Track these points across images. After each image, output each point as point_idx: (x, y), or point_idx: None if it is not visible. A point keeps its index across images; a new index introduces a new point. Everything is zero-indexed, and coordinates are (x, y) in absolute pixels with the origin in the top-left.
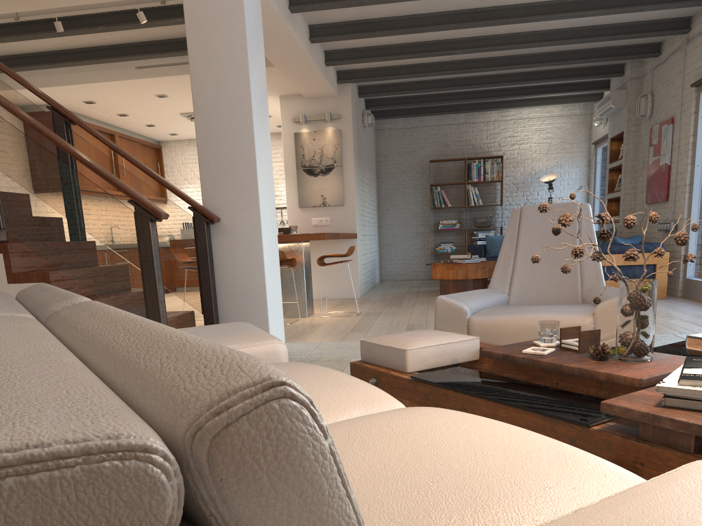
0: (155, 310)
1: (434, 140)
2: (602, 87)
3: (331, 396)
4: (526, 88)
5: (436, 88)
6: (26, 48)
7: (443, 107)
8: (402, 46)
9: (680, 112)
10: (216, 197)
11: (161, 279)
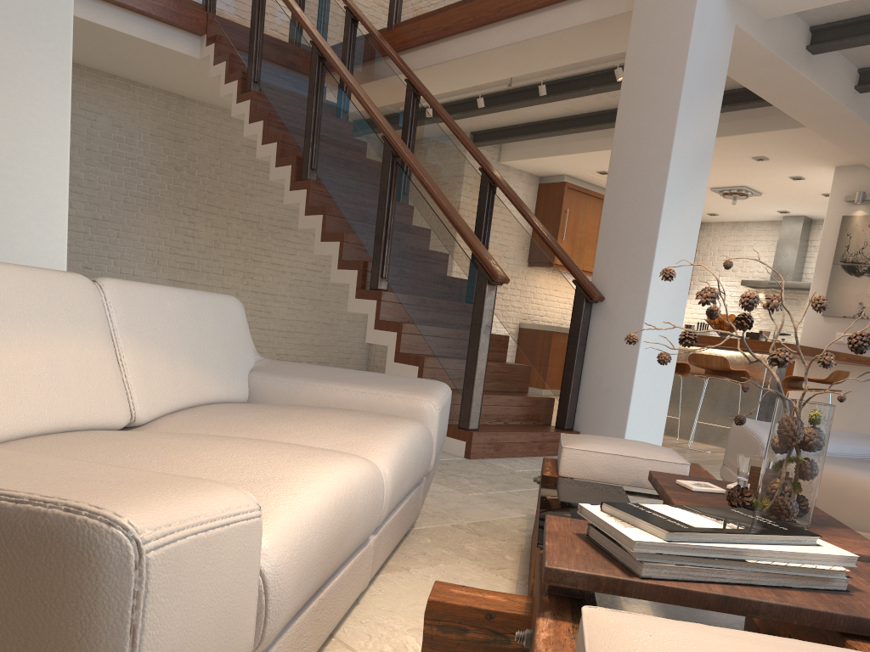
0: (471, 377)
1: None
2: None
3: (325, 431)
4: None
5: None
6: (537, 115)
7: None
8: None
9: None
10: (606, 273)
11: (486, 347)
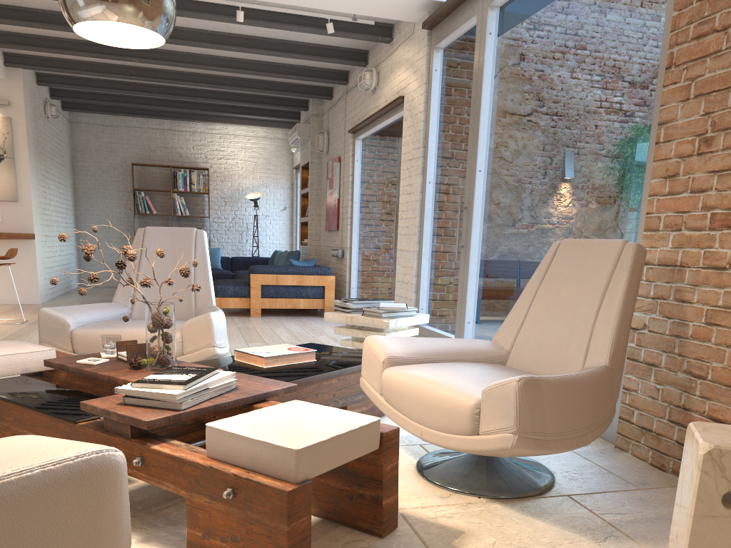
0: None
1: (138, 142)
2: (295, 117)
3: None
4: (224, 105)
5: (126, 91)
6: None
7: (143, 110)
8: (74, 42)
9: (343, 153)
10: None
11: None
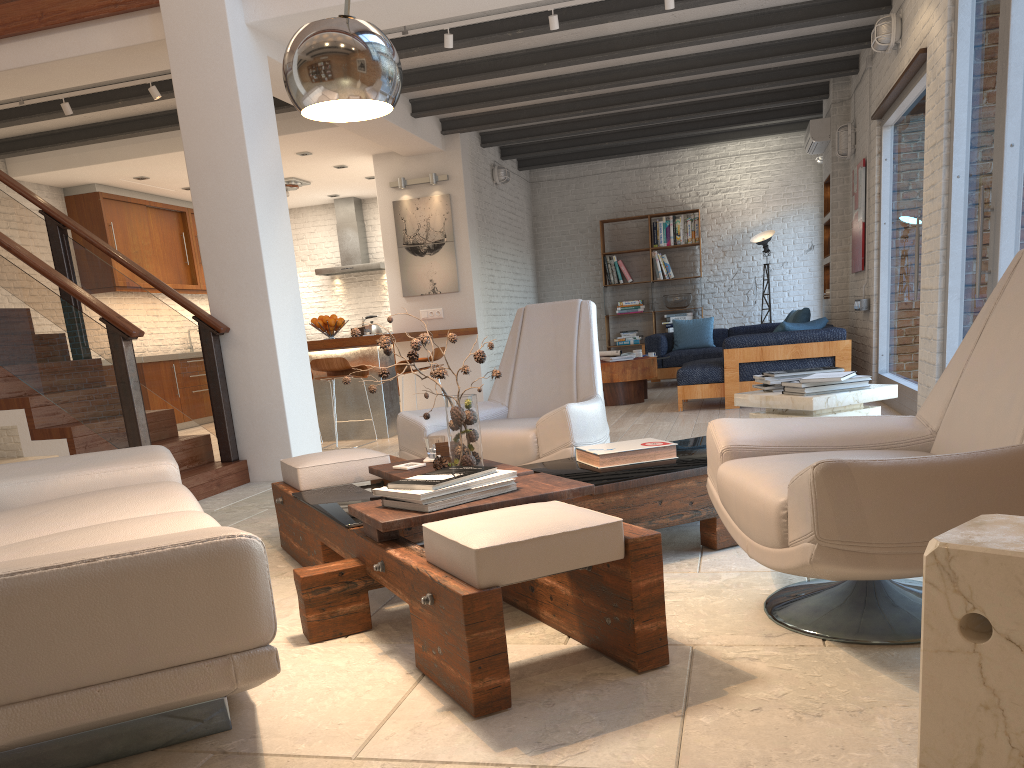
0: (136, 435)
1: (609, 191)
2: (816, 111)
3: (137, 505)
4: (711, 118)
5: (579, 130)
6: (50, 125)
7: (612, 148)
8: (504, 88)
9: (868, 152)
10: (224, 304)
11: (141, 401)
